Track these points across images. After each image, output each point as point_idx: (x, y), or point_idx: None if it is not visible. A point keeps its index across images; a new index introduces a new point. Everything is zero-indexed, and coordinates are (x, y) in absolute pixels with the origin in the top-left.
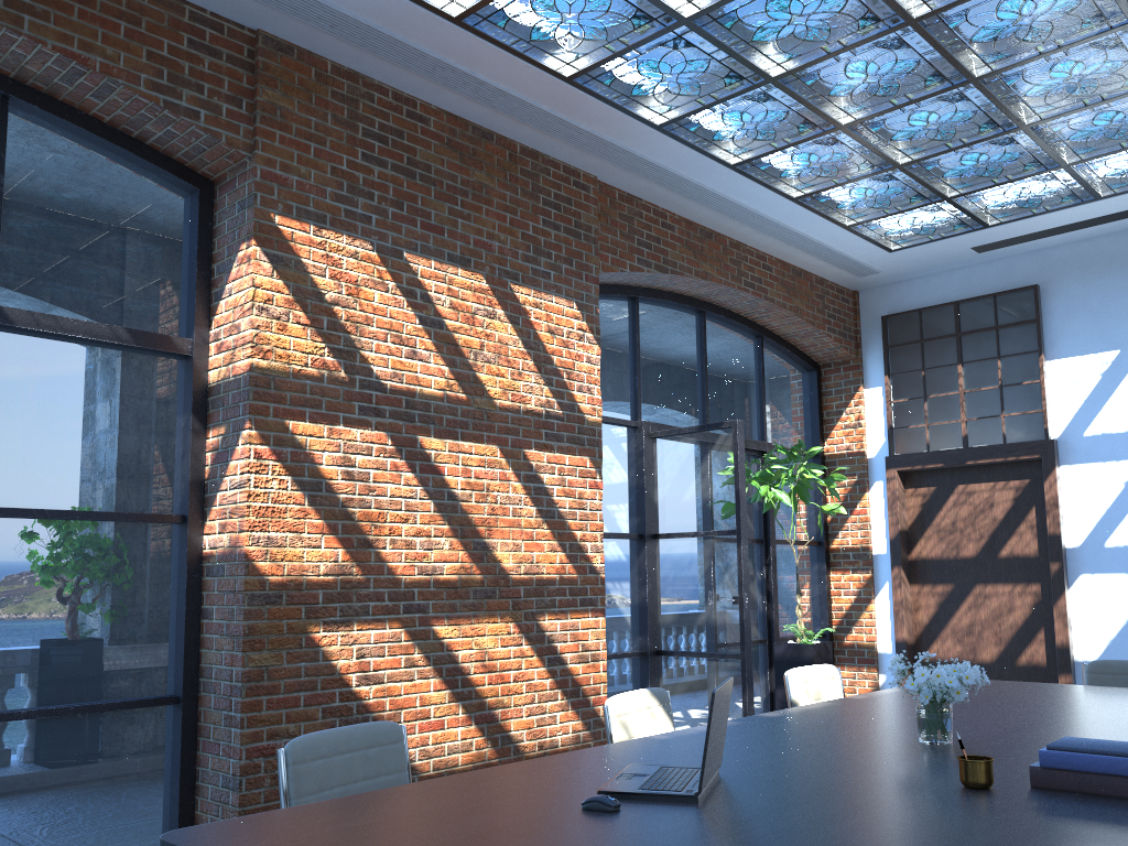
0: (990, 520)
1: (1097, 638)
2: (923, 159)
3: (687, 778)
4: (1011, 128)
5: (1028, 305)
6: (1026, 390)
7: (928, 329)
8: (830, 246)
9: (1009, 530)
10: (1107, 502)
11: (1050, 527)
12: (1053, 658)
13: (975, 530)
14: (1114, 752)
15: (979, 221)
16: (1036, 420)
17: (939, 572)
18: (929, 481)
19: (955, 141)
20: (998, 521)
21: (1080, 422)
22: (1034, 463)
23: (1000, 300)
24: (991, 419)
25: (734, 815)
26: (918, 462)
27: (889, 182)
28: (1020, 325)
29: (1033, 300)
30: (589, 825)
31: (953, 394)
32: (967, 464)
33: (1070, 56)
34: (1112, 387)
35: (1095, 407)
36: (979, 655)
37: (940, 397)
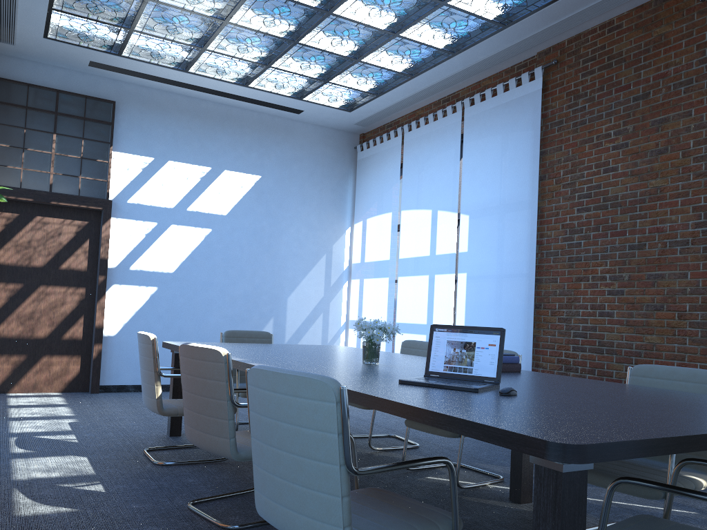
0: (58, 244)
1: (118, 322)
2: (164, 4)
3: (453, 380)
4: (221, 18)
5: (107, 112)
6: (98, 165)
7: (33, 101)
8: (17, 12)
9: (70, 252)
10: (135, 244)
11: (102, 253)
12: (87, 334)
13: (46, 249)
14: (510, 354)
15: (121, 51)
16: (102, 185)
17: (12, 274)
18: (14, 209)
19: (192, 7)
20: (63, 245)
21: (126, 194)
22: (93, 212)
23: (90, 101)
24: (72, 177)
25: (529, 389)
26: (13, 194)
27: (125, 2)
28: (101, 123)
29: (111, 110)
30: (548, 399)
31: (46, 153)
32: (51, 203)
33: (293, 7)
34: (147, 178)
35: (136, 187)
36: (36, 333)
37: (36, 152)
